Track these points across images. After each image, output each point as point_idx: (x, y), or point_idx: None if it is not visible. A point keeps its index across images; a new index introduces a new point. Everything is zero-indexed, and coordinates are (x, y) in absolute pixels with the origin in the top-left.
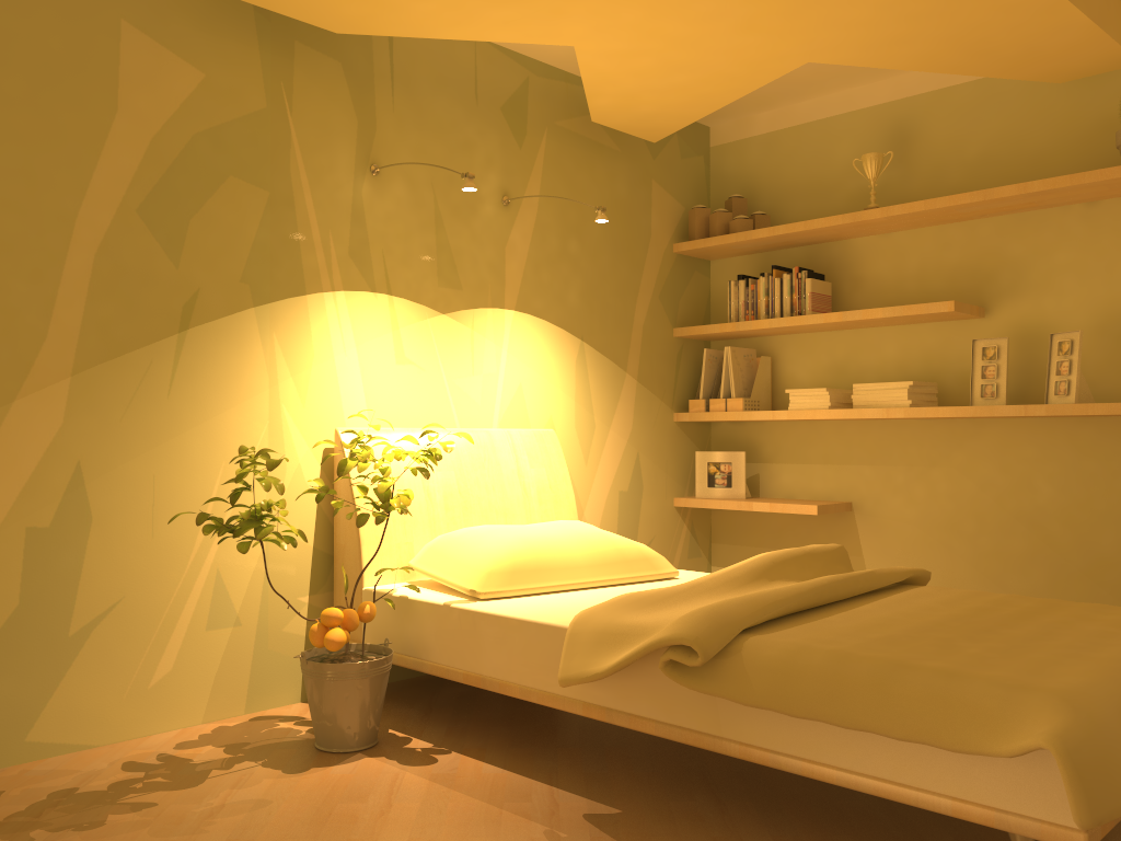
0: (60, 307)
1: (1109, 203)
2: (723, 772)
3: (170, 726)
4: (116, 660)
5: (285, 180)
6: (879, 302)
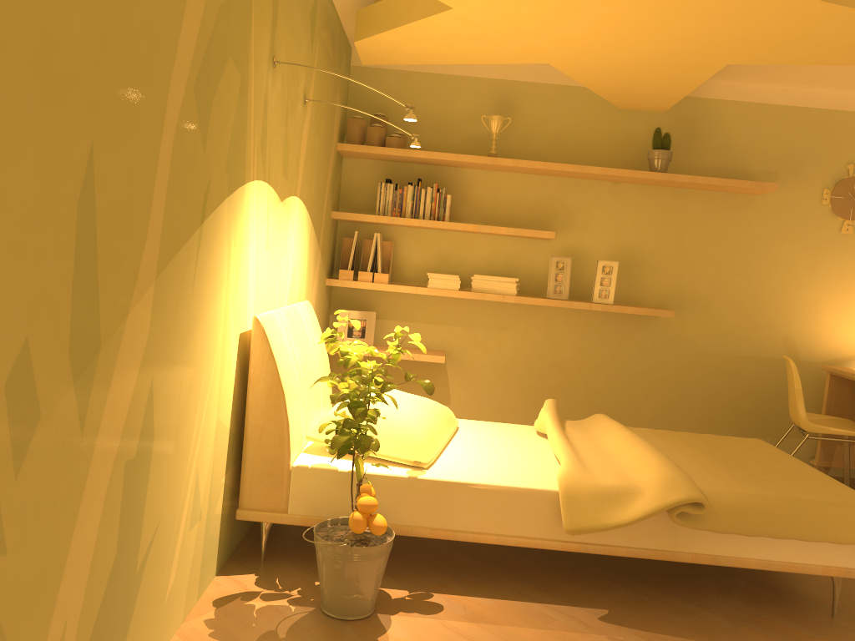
0: (155, 199)
1: (625, 185)
2: (590, 565)
3: (170, 635)
4: (154, 585)
5: (247, 65)
6: (478, 217)
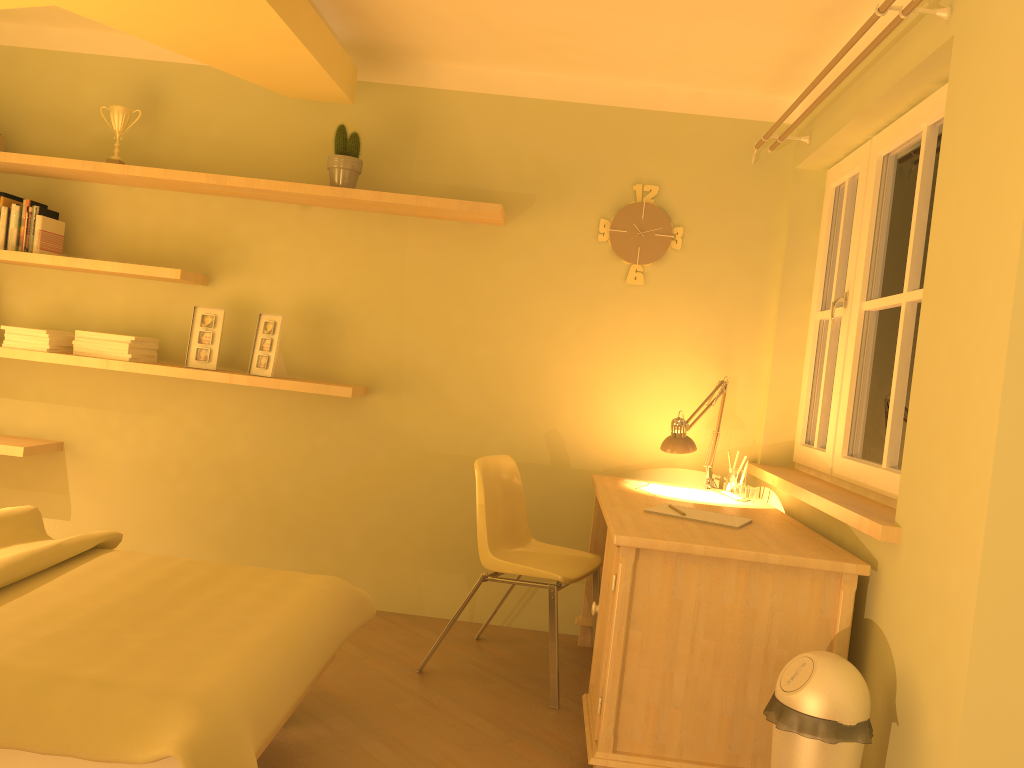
0: None
1: (318, 210)
2: None
3: None
4: None
5: None
6: (113, 252)
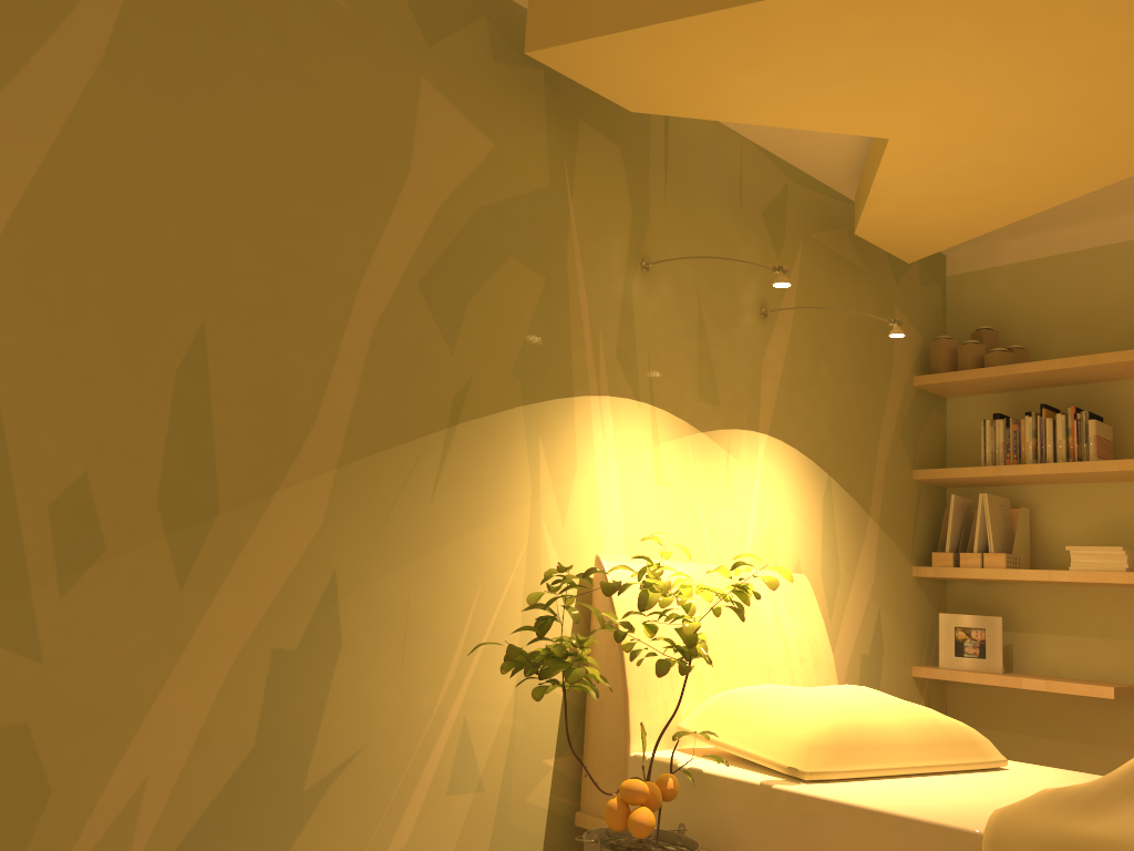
0: (334, 385)
1: None
2: None
3: None
4: (350, 827)
5: (561, 266)
6: None
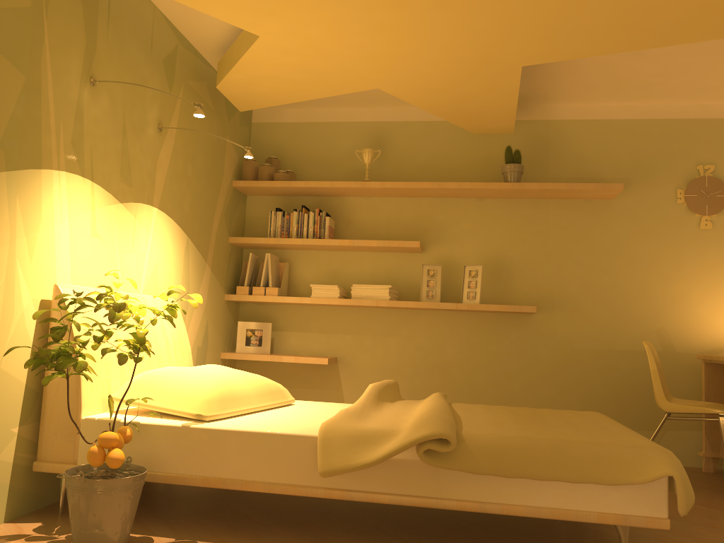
0: None
1: (489, 200)
2: (387, 526)
3: None
4: None
5: (37, 70)
6: (361, 237)
